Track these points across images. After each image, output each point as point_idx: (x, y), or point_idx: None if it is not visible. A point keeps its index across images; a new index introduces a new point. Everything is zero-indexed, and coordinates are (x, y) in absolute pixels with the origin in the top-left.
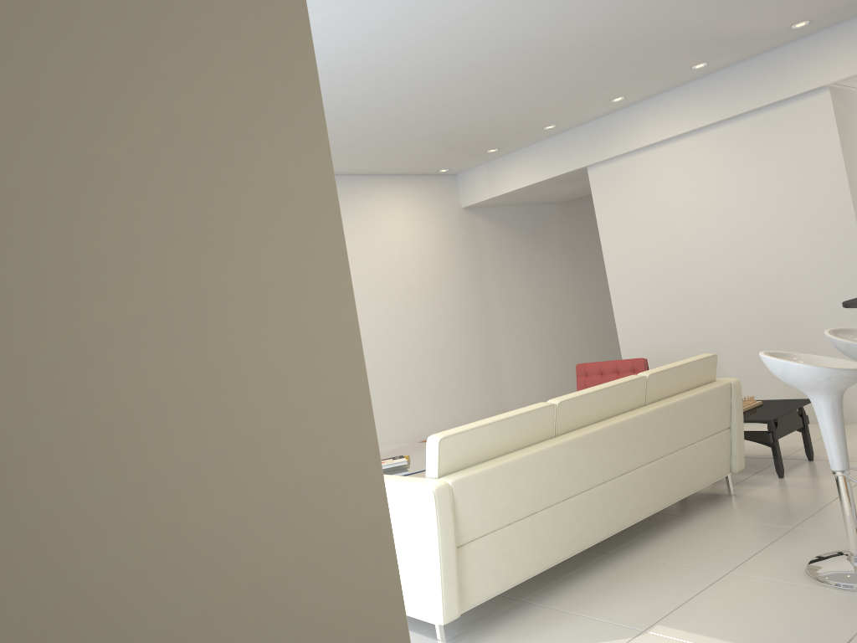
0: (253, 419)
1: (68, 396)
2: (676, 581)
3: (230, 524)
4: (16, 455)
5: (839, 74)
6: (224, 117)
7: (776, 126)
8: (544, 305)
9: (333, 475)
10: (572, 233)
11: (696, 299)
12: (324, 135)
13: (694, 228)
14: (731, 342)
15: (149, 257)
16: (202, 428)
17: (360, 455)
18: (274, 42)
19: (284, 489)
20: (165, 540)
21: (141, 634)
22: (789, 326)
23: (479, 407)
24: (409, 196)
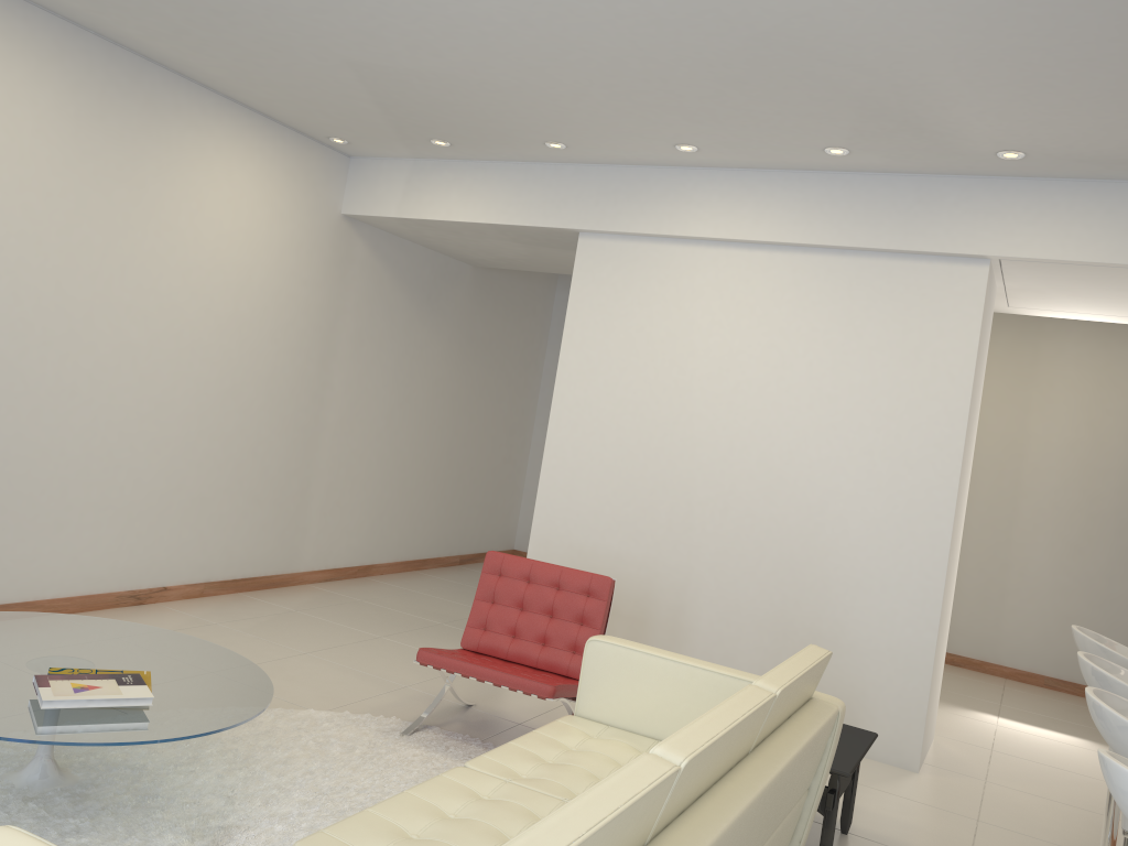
0: None
1: None
2: None
3: None
4: None
5: (1015, 249)
6: None
7: (895, 286)
8: (405, 411)
9: None
10: (477, 316)
11: (683, 495)
12: None
13: (717, 388)
14: (714, 577)
15: None
16: None
17: None
18: None
19: None
20: None
21: None
22: (811, 582)
23: (254, 549)
24: (266, 157)
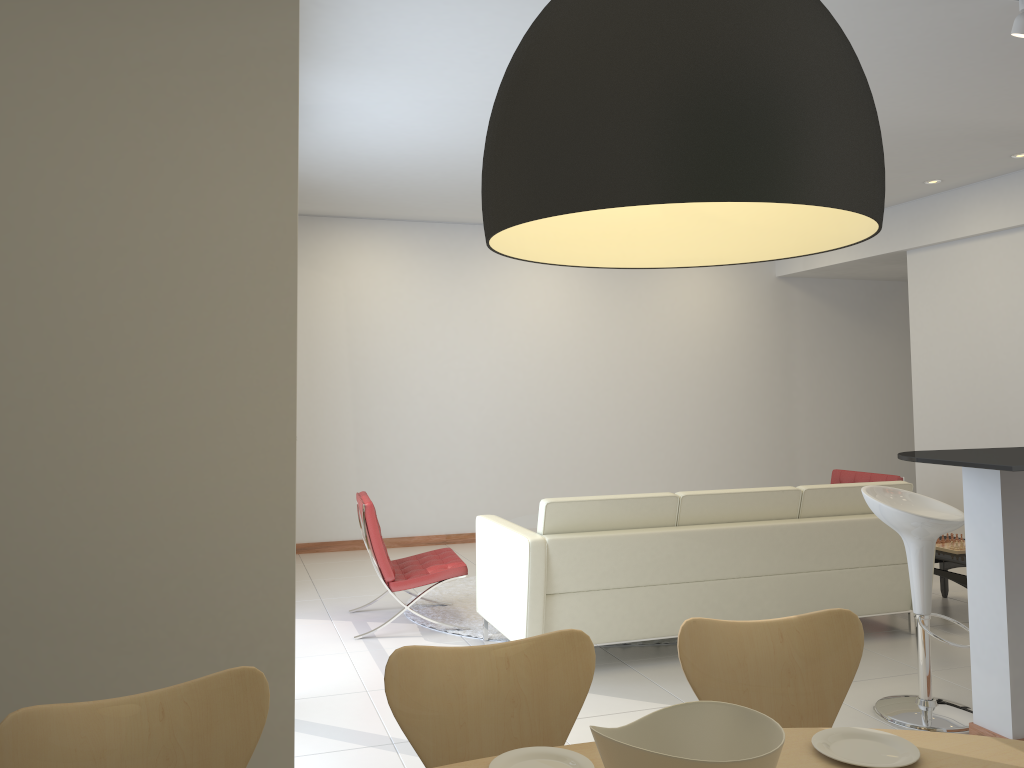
0: (229, 448)
1: (149, 424)
2: None
3: (210, 491)
4: (126, 444)
5: None
6: (240, 308)
7: None
8: (867, 397)
9: (266, 482)
10: None
11: (1002, 421)
12: (294, 315)
13: (1009, 339)
14: None
15: (192, 371)
16: (204, 447)
17: (284, 475)
18: (274, 269)
19: (239, 482)
20: (179, 490)
21: (163, 525)
22: None
23: None
24: None
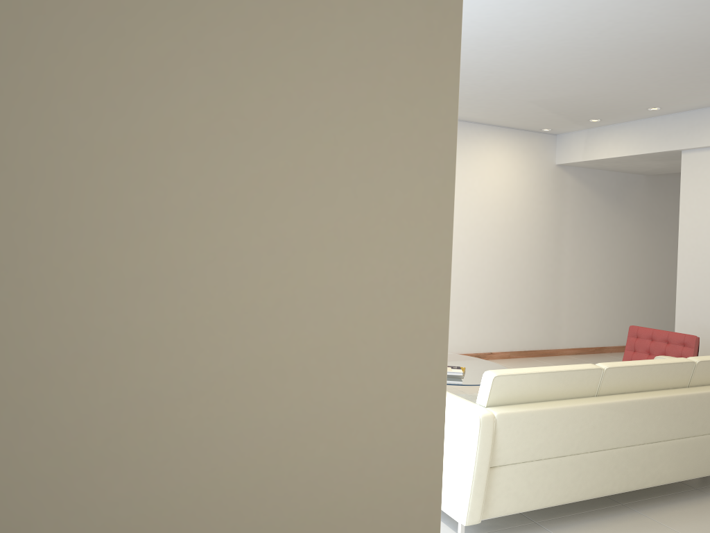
0: (349, 393)
1: (217, 354)
2: None
3: (316, 473)
4: (174, 393)
5: None
6: (374, 143)
7: None
8: (611, 262)
9: (402, 449)
10: (653, 203)
11: None
12: (452, 164)
13: None
14: None
15: (295, 253)
16: (309, 394)
17: (427, 436)
18: (427, 80)
19: (362, 453)
20: (266, 476)
21: None
22: None
23: (533, 336)
24: (511, 147)
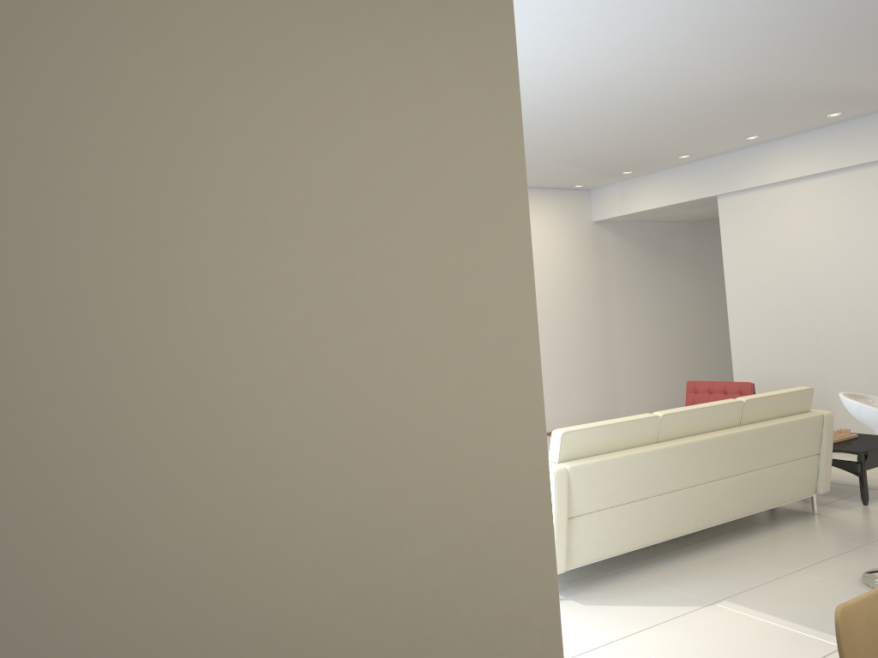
0: (487, 409)
1: (413, 390)
2: (748, 573)
3: (474, 459)
4: (394, 414)
5: None
6: (484, 253)
7: None
8: (664, 319)
9: (522, 442)
10: (699, 252)
11: (811, 331)
12: (531, 259)
13: (815, 265)
14: (841, 375)
15: (448, 326)
16: (465, 411)
17: (536, 433)
18: (510, 209)
19: (499, 446)
20: (447, 461)
21: (436, 502)
22: None
23: (591, 409)
24: (544, 208)
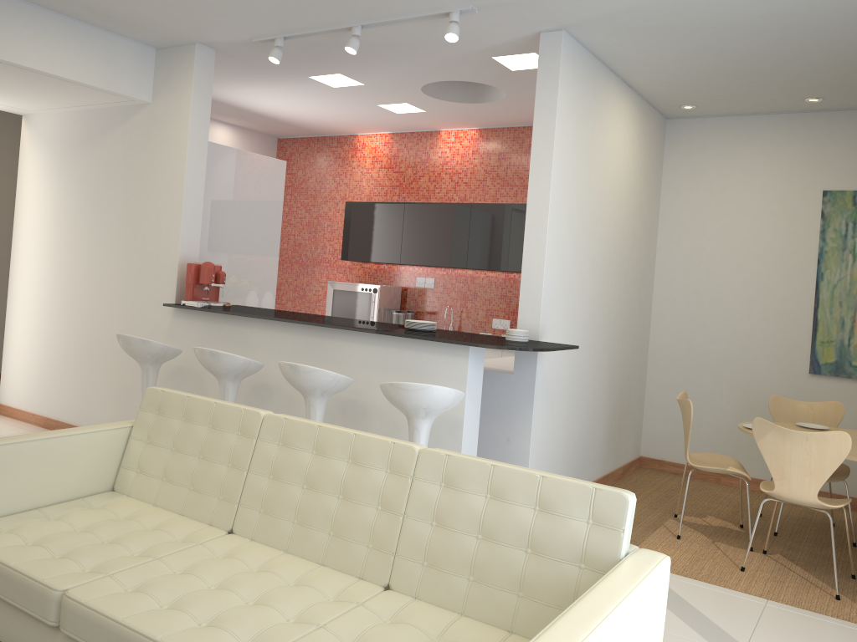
0: None
1: None
2: None
3: None
4: None
5: (20, 59)
6: None
7: None
8: None
9: None
10: None
11: None
12: None
13: None
14: None
15: None
16: None
17: None
18: None
19: None
20: None
21: None
22: None
23: None
24: None
